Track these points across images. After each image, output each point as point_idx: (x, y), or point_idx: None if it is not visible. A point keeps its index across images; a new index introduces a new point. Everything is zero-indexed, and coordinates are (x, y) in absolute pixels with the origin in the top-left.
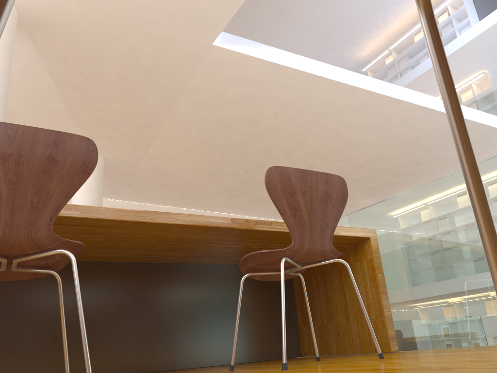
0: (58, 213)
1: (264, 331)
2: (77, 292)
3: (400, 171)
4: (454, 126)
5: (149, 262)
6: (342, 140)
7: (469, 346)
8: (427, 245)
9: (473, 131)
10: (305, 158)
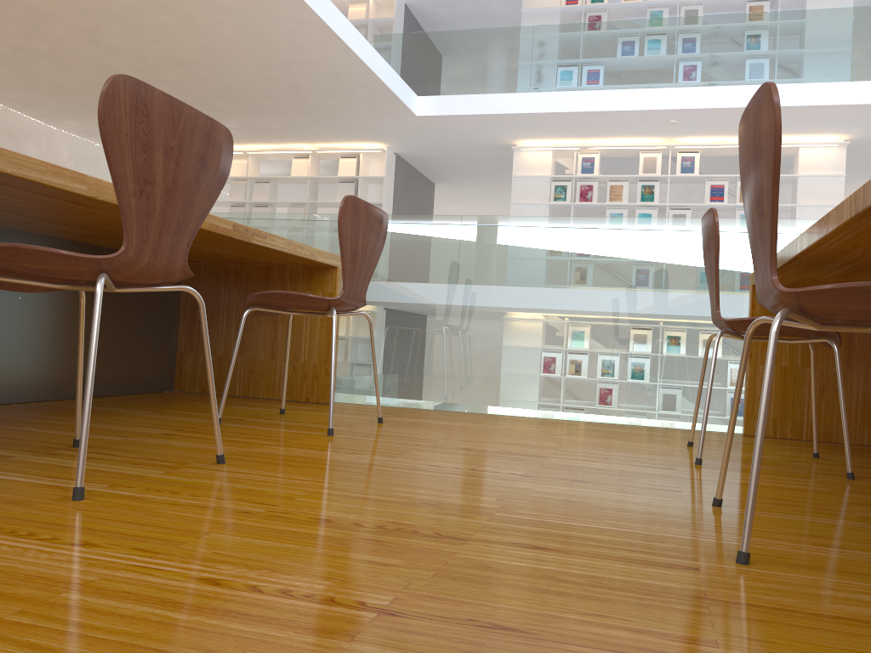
0: (63, 186)
1: (139, 354)
2: (208, 346)
3: (240, 96)
4: (738, 390)
5: (3, 226)
6: (181, 16)
7: (413, 407)
8: (399, 293)
9: (367, 86)
10: (94, 13)
